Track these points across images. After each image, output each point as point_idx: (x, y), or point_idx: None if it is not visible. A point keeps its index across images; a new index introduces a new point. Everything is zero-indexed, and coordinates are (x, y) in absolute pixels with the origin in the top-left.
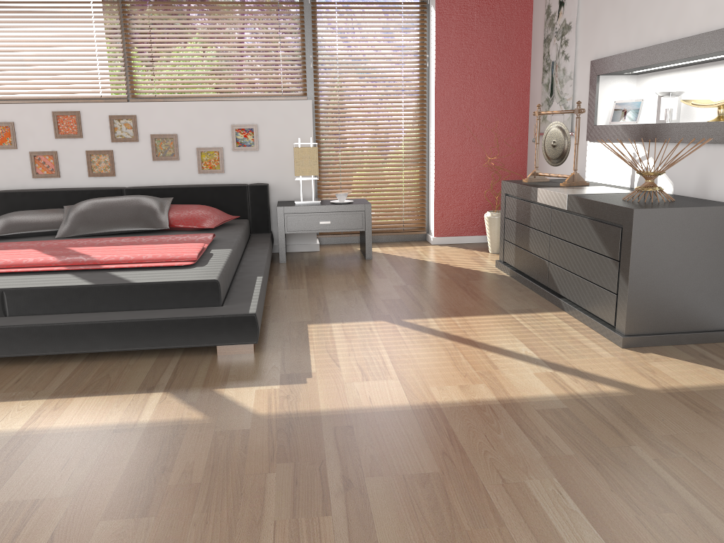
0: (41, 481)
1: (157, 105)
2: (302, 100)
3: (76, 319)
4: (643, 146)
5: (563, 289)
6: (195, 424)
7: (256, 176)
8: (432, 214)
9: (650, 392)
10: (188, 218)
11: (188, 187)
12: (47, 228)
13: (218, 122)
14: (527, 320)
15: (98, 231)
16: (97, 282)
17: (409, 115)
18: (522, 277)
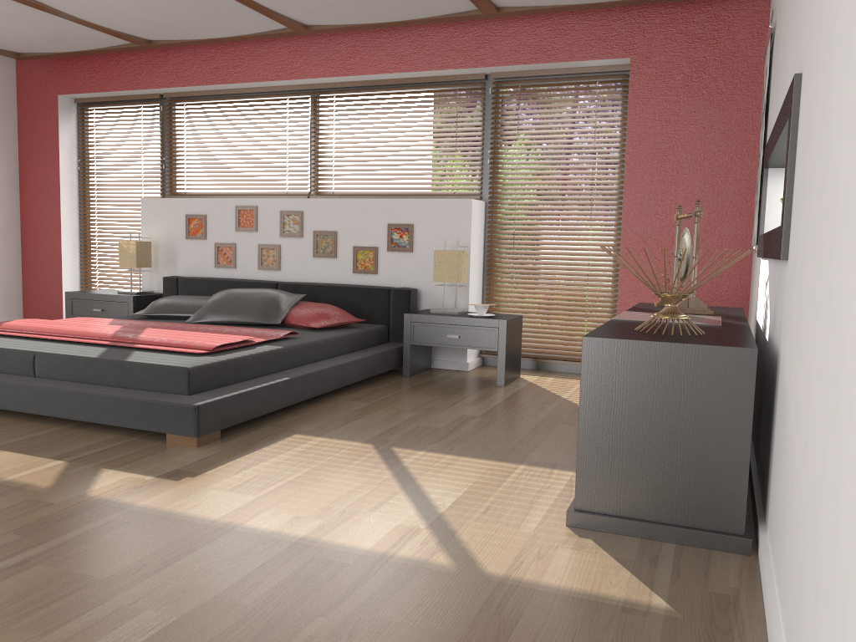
0: None
1: (322, 202)
2: (462, 199)
3: (66, 386)
4: (768, 263)
5: None
6: (30, 490)
7: (408, 280)
8: None
9: (481, 575)
10: (302, 315)
11: (334, 285)
12: (186, 313)
13: (375, 220)
14: (524, 474)
15: (219, 319)
16: (103, 356)
17: (597, 219)
18: None
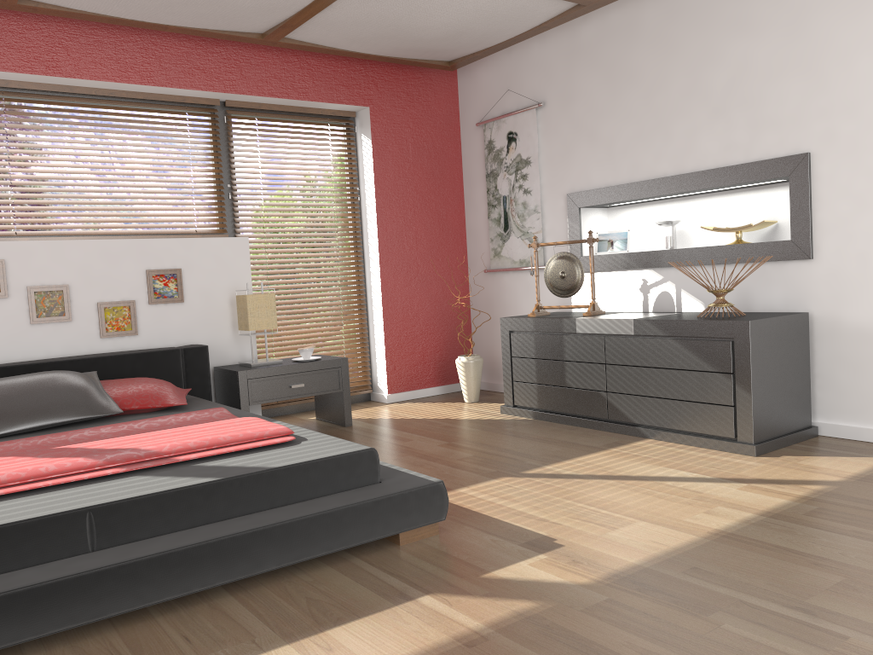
0: None
1: (37, 245)
2: (237, 237)
3: (224, 531)
4: (655, 271)
5: (639, 416)
6: (543, 611)
7: (181, 336)
8: (381, 368)
9: (845, 482)
10: (142, 395)
11: (98, 356)
12: None
13: (127, 267)
14: (635, 451)
15: (16, 428)
16: (219, 475)
17: (344, 255)
18: (560, 416)
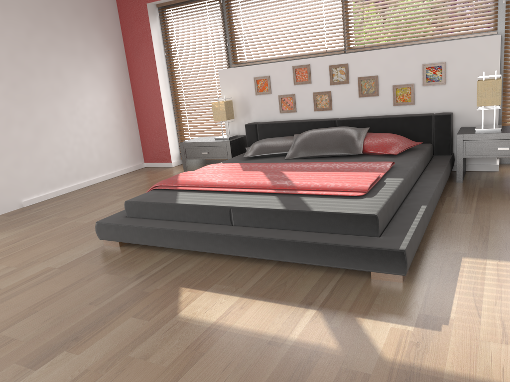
0: (206, 379)
1: (363, 54)
2: (490, 36)
3: (270, 235)
4: None
5: None
6: (328, 354)
7: (442, 106)
8: None
9: None
10: (377, 145)
11: (383, 117)
12: (280, 151)
13: (411, 63)
14: None
15: (312, 155)
16: (288, 207)
17: None
18: None
